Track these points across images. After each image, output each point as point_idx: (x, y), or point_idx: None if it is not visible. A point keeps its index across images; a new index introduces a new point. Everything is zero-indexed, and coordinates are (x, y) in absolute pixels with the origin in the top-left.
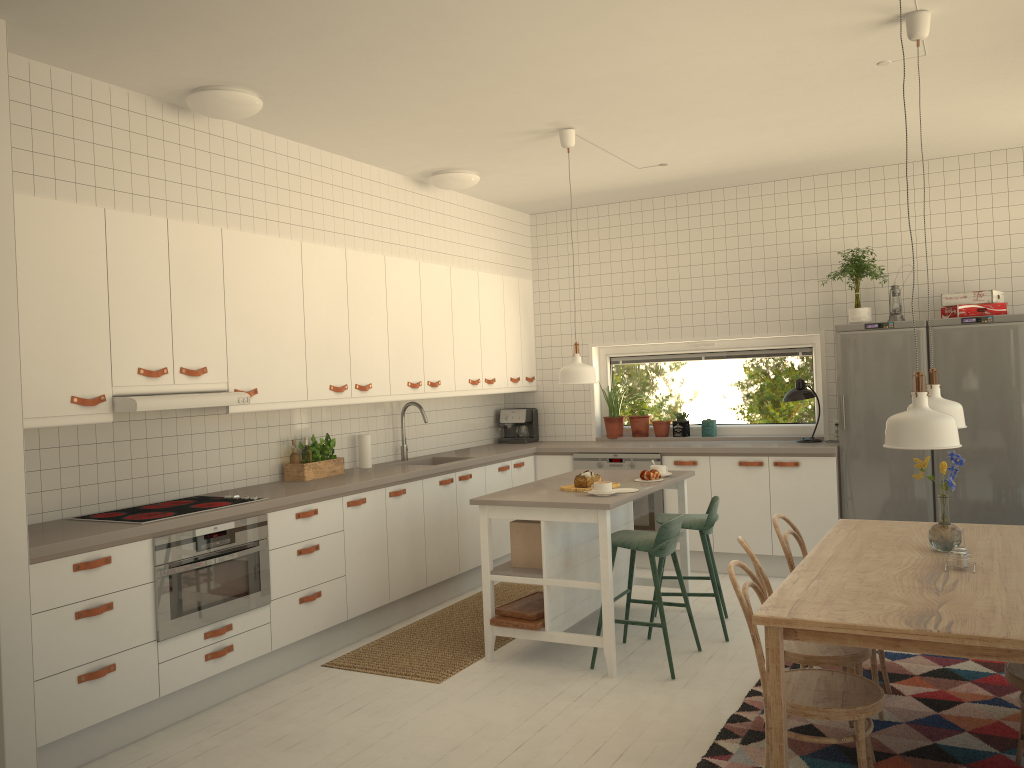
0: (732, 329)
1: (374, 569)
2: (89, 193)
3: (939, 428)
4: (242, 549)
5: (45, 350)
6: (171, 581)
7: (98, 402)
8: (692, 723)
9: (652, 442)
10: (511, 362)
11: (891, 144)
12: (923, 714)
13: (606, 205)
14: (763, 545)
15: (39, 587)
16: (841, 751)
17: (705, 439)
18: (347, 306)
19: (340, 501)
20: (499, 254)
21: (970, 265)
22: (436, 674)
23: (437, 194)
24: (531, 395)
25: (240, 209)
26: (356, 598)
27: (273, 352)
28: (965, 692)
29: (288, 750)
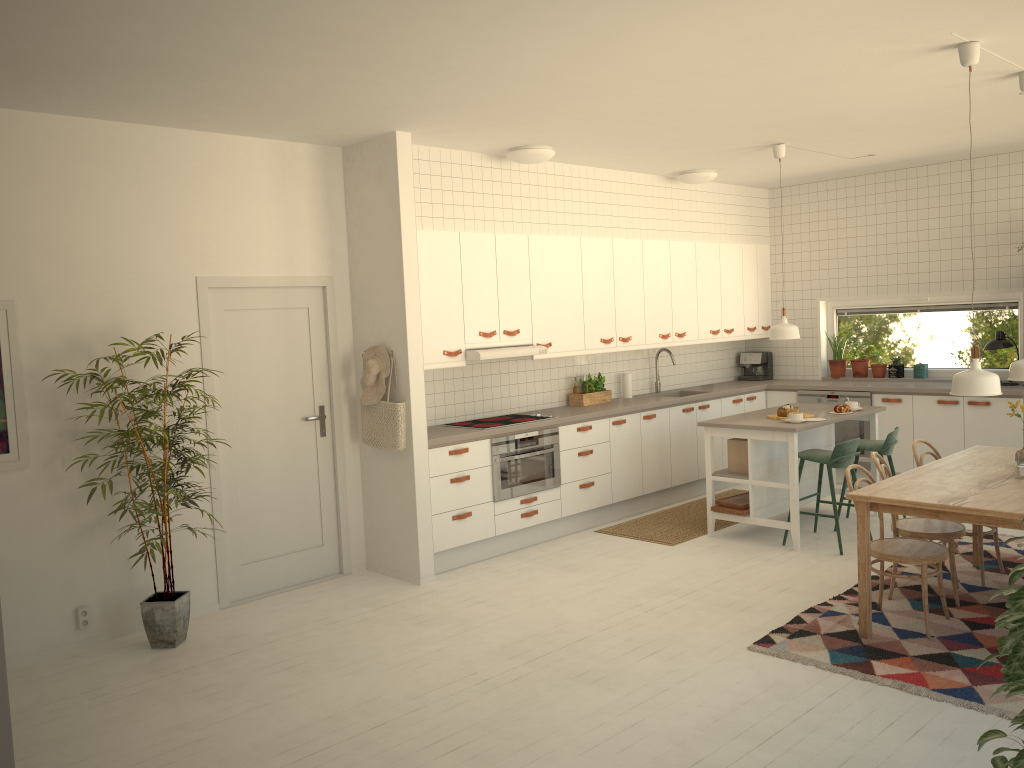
0: (943, 286)
1: (631, 470)
2: (450, 223)
3: (981, 383)
4: (542, 449)
5: (429, 323)
6: (501, 466)
7: (457, 354)
8: (842, 578)
9: (868, 382)
10: (748, 315)
11: None
12: (1019, 586)
13: (834, 180)
14: None
15: (432, 462)
16: (939, 599)
17: (916, 380)
18: (613, 280)
19: (607, 421)
20: (739, 226)
21: None
22: (671, 541)
23: (685, 185)
24: (767, 341)
25: (539, 219)
26: (618, 489)
27: (561, 317)
28: None
29: (572, 571)
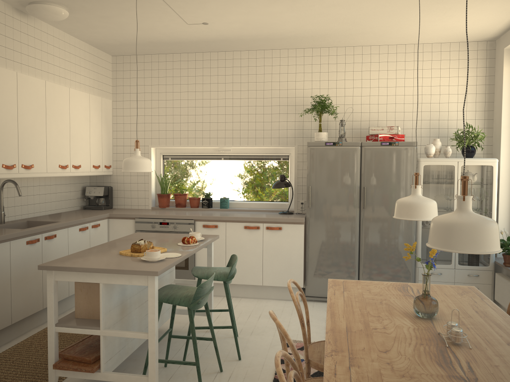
0: (242, 141)
1: None
2: None
3: (491, 233)
4: None
5: None
6: None
7: None
8: None
9: (188, 211)
10: (94, 154)
11: (348, 29)
12: None
13: (164, 54)
14: (257, 279)
15: None
16: None
17: (222, 210)
18: None
19: None
20: (87, 78)
21: (382, 111)
22: None
23: (36, 24)
24: (108, 177)
25: None
26: None
27: None
28: None
29: None
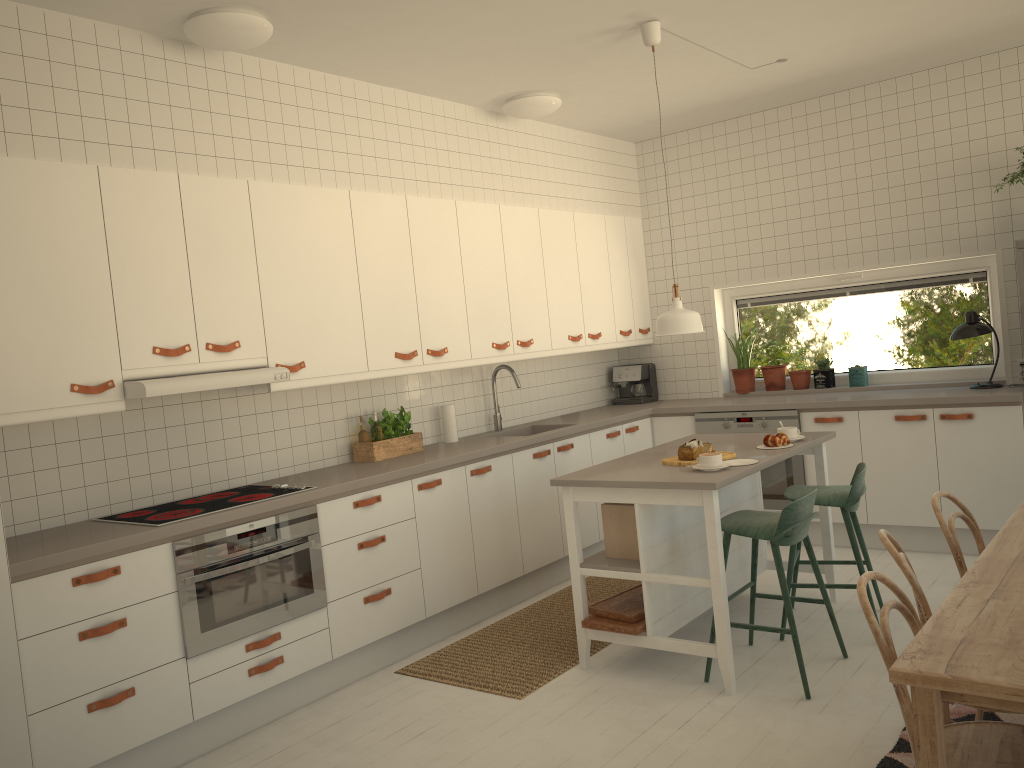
0: (882, 256)
1: (456, 559)
2: (77, 149)
3: None
4: (287, 547)
5: (34, 333)
6: (198, 589)
7: (105, 389)
8: (829, 767)
9: (789, 396)
10: (620, 313)
11: None
12: None
13: (722, 122)
14: (930, 515)
15: (30, 607)
16: None
17: (854, 390)
18: (411, 261)
19: (409, 484)
20: (599, 191)
21: None
22: (519, 687)
23: (517, 126)
24: (647, 349)
25: (270, 157)
26: (435, 593)
27: (322, 319)
28: None
29: None
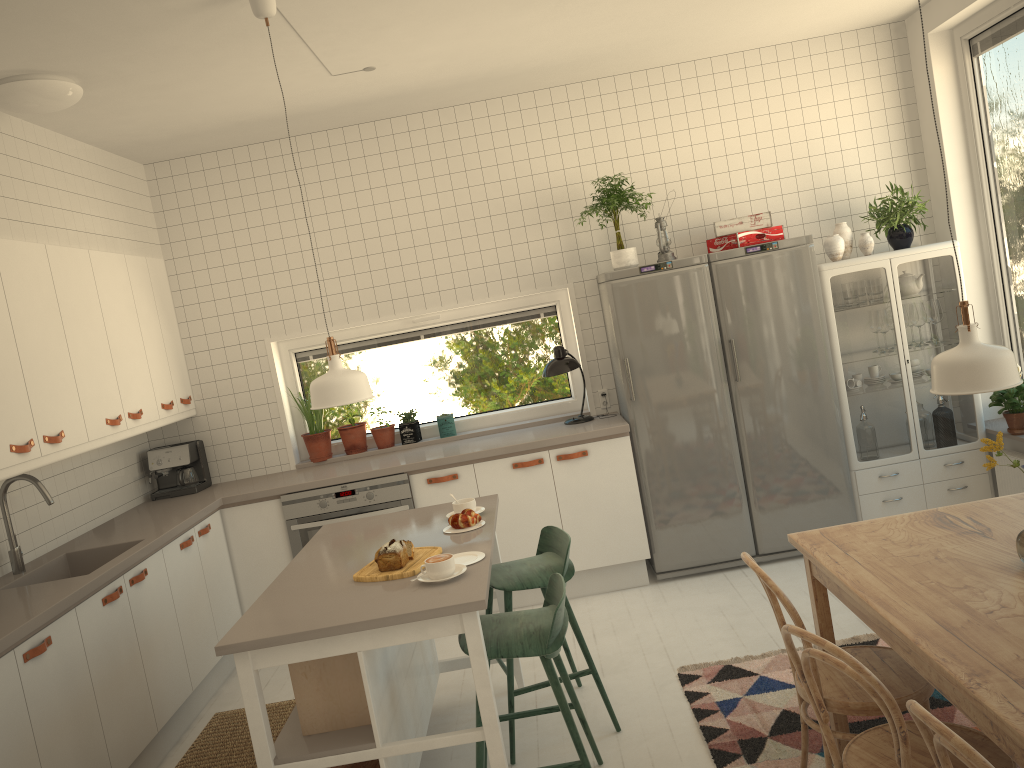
0: (460, 295)
1: None
2: None
3: None
4: None
5: None
6: None
7: None
8: None
9: (381, 457)
10: (158, 381)
11: (647, 39)
12: None
13: (261, 144)
14: None
15: None
16: None
17: (446, 440)
18: None
19: None
20: (114, 223)
21: (723, 188)
22: None
23: (2, 125)
24: (189, 422)
25: None
26: None
27: None
28: (974, 726)
29: None
